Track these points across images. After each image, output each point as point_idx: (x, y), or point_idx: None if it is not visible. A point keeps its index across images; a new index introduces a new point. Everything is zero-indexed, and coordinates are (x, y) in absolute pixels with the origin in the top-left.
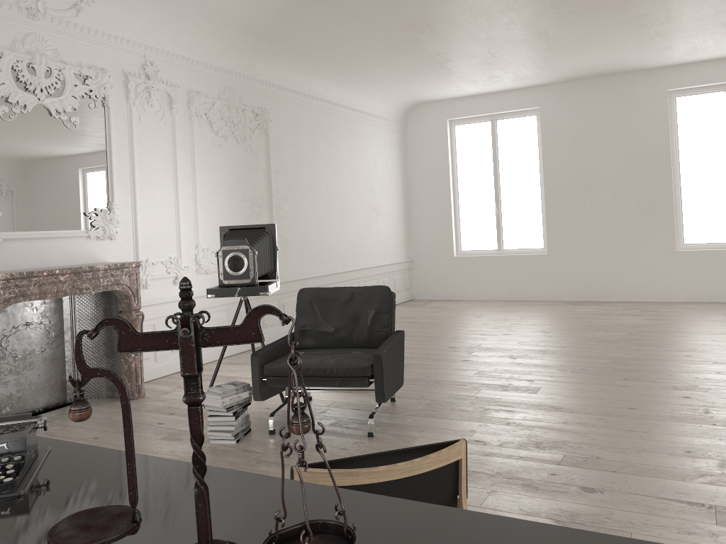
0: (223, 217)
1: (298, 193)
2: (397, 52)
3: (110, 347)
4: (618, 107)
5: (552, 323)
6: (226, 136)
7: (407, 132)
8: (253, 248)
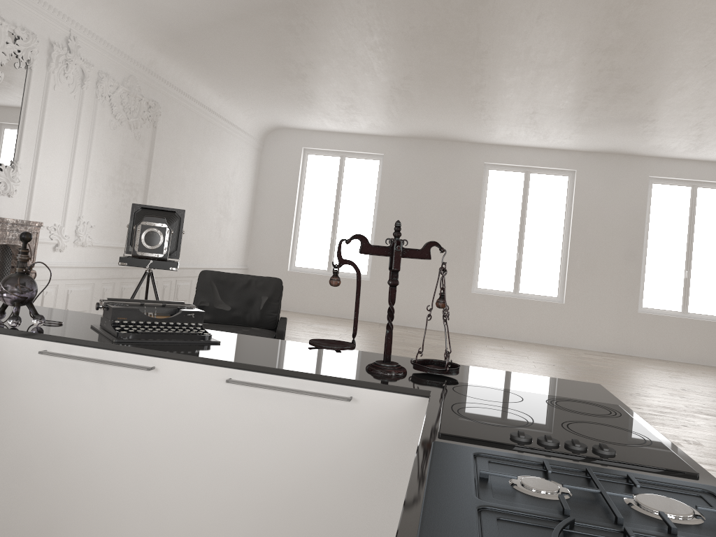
0: (106, 195)
1: (170, 187)
2: (286, 81)
3: None
4: (446, 168)
5: (374, 337)
6: (122, 120)
7: (264, 151)
8: (170, 228)
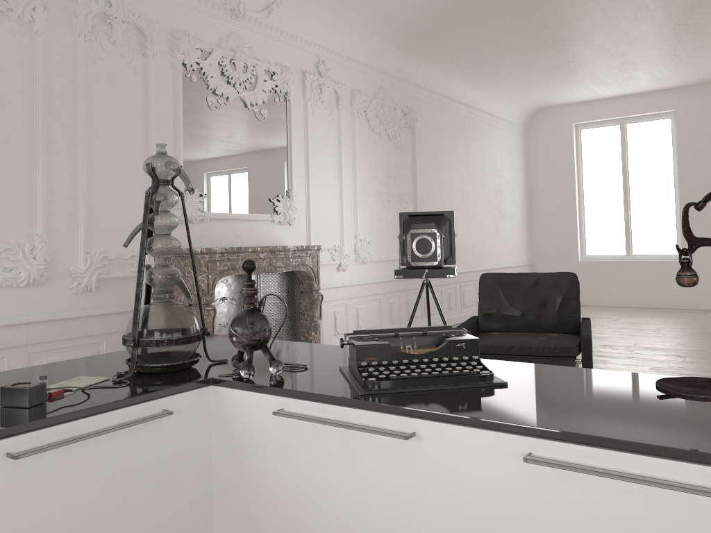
0: (377, 210)
1: (438, 191)
2: (542, 53)
3: (290, 325)
4: None
5: (703, 328)
6: (380, 133)
7: (530, 137)
8: (440, 232)
